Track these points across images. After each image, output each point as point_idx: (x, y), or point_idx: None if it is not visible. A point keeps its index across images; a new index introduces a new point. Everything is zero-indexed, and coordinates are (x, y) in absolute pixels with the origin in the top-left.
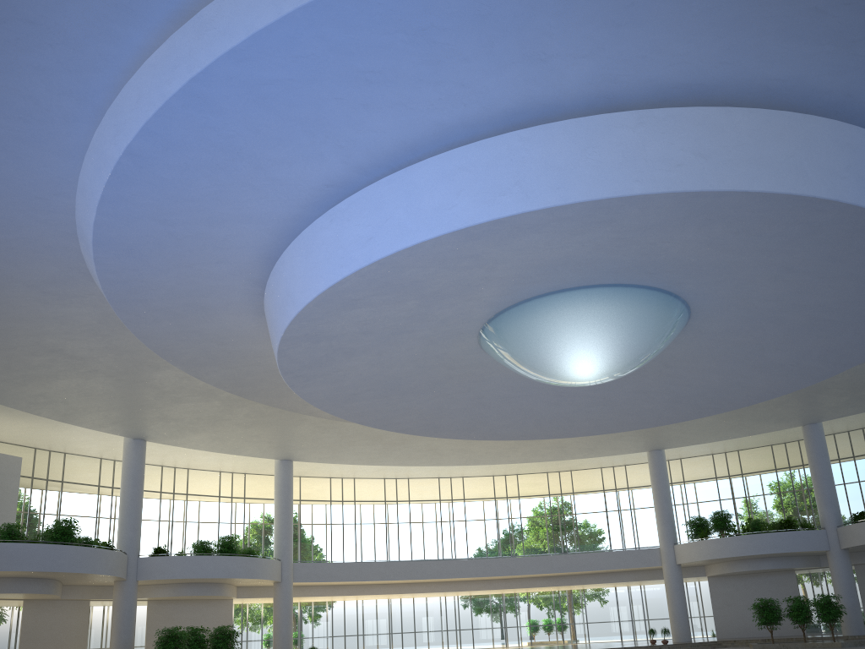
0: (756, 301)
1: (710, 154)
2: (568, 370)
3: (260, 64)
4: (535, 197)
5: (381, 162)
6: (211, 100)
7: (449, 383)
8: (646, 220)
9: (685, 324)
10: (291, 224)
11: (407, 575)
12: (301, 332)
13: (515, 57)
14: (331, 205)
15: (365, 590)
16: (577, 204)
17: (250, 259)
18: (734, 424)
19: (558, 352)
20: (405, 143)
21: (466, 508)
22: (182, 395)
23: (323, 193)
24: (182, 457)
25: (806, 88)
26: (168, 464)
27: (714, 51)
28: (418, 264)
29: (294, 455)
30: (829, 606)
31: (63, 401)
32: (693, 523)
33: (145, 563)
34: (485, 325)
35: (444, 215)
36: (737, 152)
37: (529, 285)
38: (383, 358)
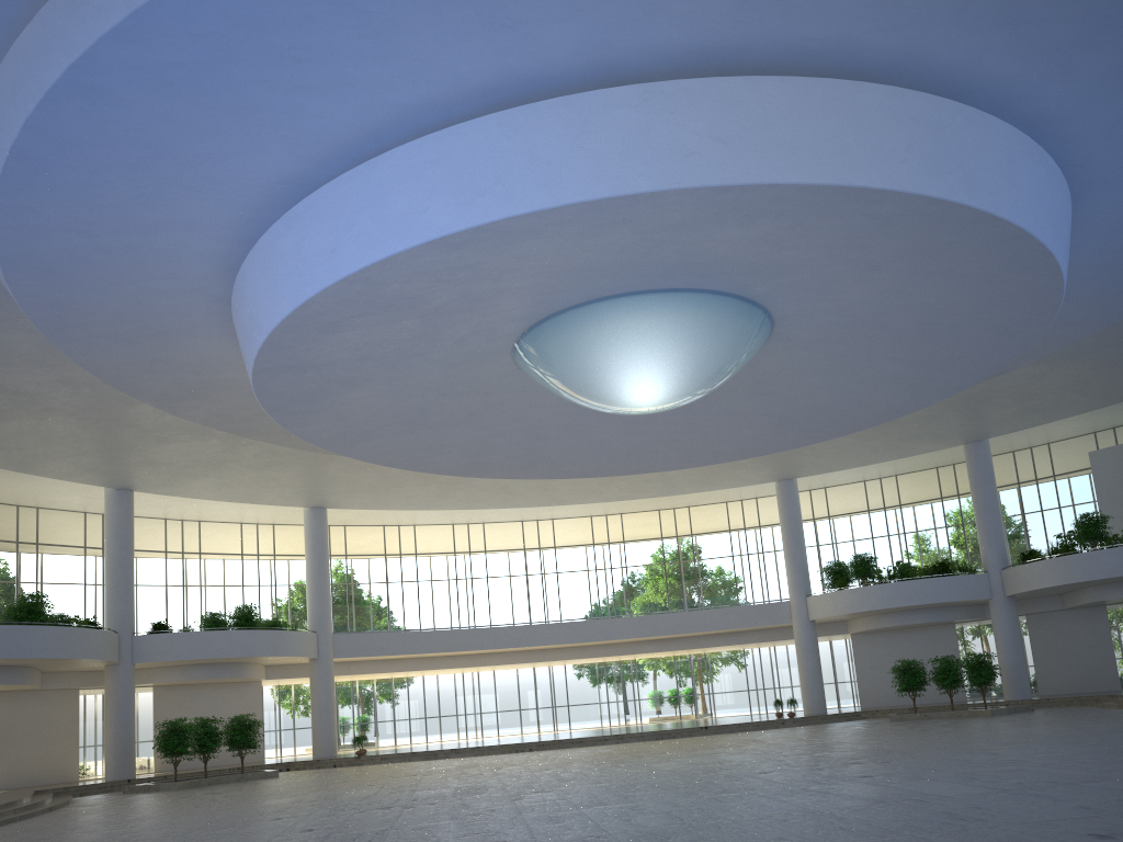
0: (848, 303)
1: (732, 138)
2: (621, 396)
3: (153, 46)
4: (521, 198)
5: (340, 153)
6: (103, 90)
7: (490, 412)
8: (670, 218)
9: (768, 333)
10: (247, 229)
11: (478, 644)
12: (277, 363)
13: (475, 25)
14: (291, 205)
15: (428, 664)
16: (571, 205)
17: (206, 273)
18: (879, 445)
19: (606, 375)
20: (364, 129)
21: (571, 555)
22: (169, 433)
23: (278, 191)
24: (188, 508)
25: (853, 47)
26: (173, 516)
27: (724, 9)
28: (400, 280)
29: (327, 501)
30: (981, 667)
31: (17, 447)
32: (830, 569)
33: (142, 642)
34: (517, 343)
35: (415, 221)
36: (766, 134)
37: (556, 294)
38: (395, 387)
